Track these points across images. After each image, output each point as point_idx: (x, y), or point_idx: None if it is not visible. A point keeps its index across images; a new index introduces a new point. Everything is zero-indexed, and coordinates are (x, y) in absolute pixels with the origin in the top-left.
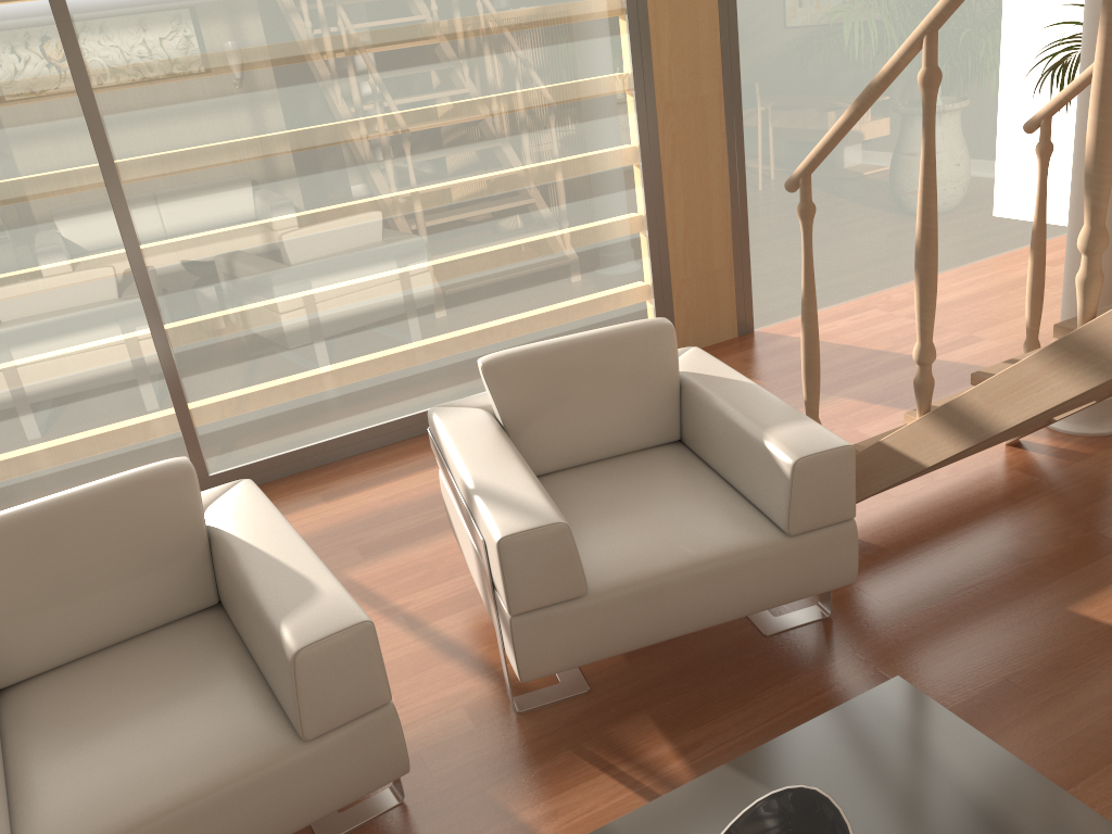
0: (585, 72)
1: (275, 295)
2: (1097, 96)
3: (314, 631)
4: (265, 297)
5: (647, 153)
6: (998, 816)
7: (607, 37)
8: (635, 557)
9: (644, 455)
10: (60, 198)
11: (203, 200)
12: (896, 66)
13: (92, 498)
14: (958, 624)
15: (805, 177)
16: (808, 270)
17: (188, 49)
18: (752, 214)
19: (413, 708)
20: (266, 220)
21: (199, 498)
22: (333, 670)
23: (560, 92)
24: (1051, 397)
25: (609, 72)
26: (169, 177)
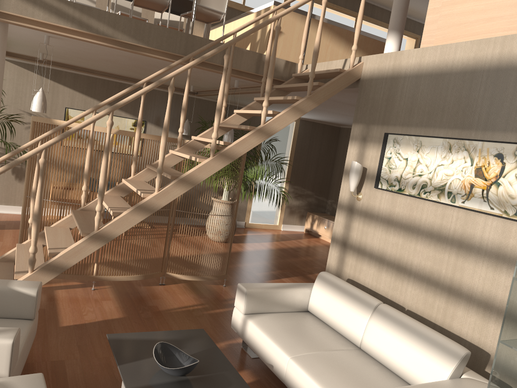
0: None
1: None
2: (104, 173)
3: (37, 384)
4: None
5: None
6: (162, 339)
7: None
8: None
9: None
10: None
11: None
12: (30, 156)
13: None
14: (46, 342)
15: None
16: None
17: None
18: None
19: None
20: None
21: None
22: None
23: None
24: (89, 252)
25: None
26: None
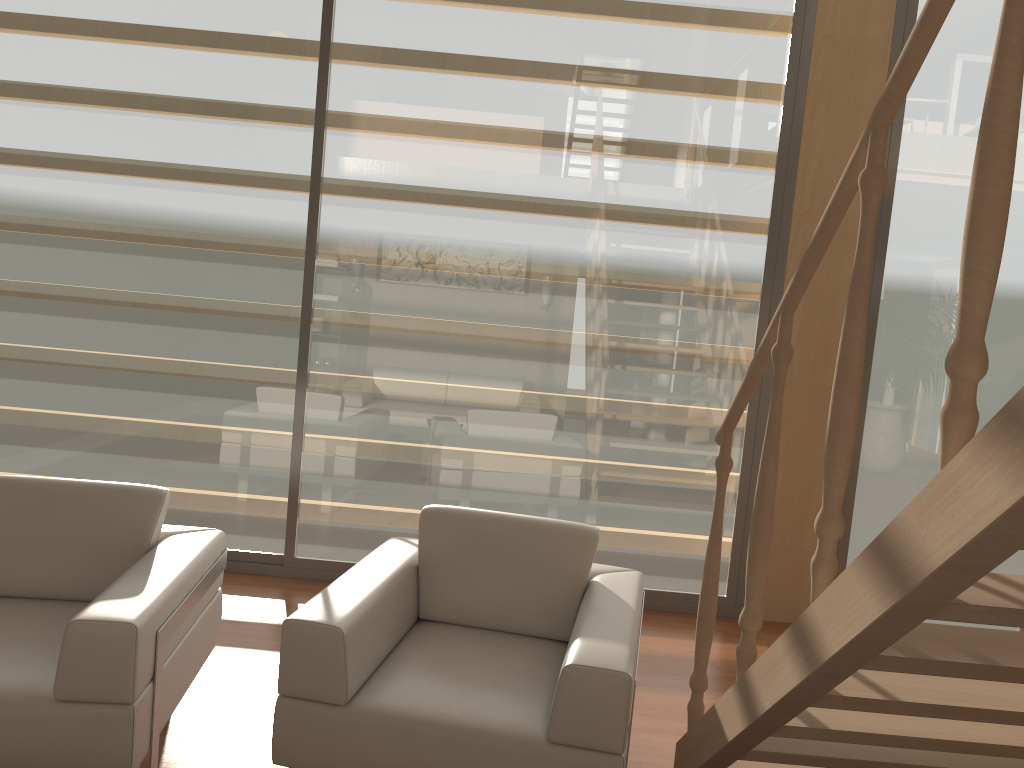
0: (708, 335)
1: (390, 435)
2: (834, 380)
3: (96, 614)
4: (383, 433)
5: (754, 419)
6: None
7: (736, 312)
8: (411, 698)
9: (527, 640)
10: (270, 320)
11: (362, 348)
12: (766, 339)
13: (88, 489)
14: None
15: (725, 432)
16: (715, 520)
17: (388, 243)
18: (859, 509)
19: (230, 764)
20: (403, 377)
21: (155, 519)
22: (92, 650)
23: (679, 346)
24: (784, 684)
25: (731, 340)
26: (345, 326)
